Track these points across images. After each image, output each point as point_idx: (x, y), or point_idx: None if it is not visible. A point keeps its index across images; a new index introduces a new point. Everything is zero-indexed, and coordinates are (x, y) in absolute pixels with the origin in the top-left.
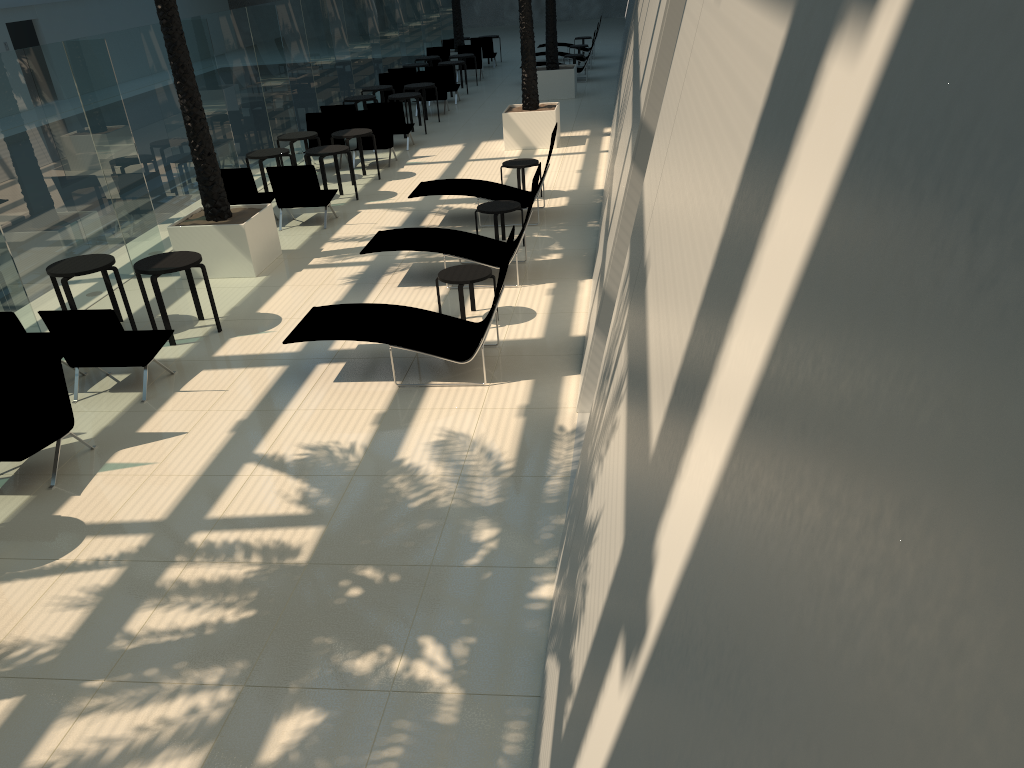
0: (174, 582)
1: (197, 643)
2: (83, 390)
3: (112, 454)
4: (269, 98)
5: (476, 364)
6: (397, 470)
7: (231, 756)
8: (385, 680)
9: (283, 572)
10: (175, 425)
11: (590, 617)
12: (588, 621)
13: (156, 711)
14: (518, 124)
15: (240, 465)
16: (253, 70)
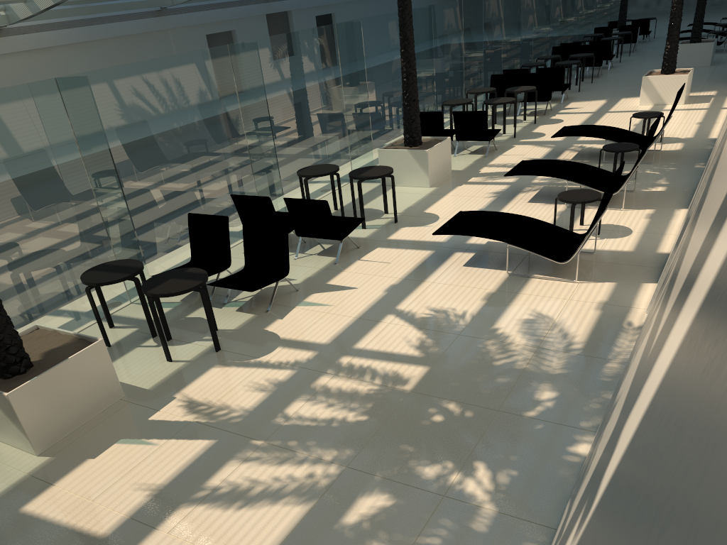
0: (322, 386)
1: (325, 430)
2: (302, 252)
3: (308, 295)
4: (466, 63)
5: (572, 265)
6: (491, 336)
7: (325, 513)
8: (442, 487)
9: (393, 394)
10: (350, 282)
11: (586, 480)
12: (584, 482)
13: (288, 470)
14: (654, 85)
15: (384, 315)
16: (459, 43)
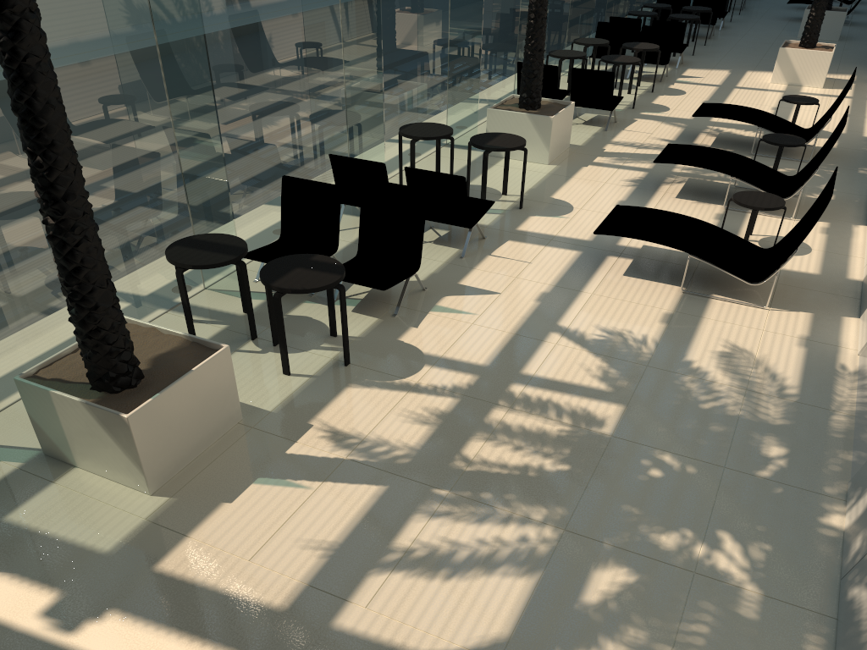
0: (498, 422)
1: (522, 481)
2: None
3: (440, 298)
4: (574, 4)
5: (755, 286)
6: (686, 370)
7: (558, 588)
8: (688, 561)
9: (590, 438)
10: (489, 284)
11: None
12: None
13: (493, 530)
14: (792, 60)
15: (546, 333)
16: None
